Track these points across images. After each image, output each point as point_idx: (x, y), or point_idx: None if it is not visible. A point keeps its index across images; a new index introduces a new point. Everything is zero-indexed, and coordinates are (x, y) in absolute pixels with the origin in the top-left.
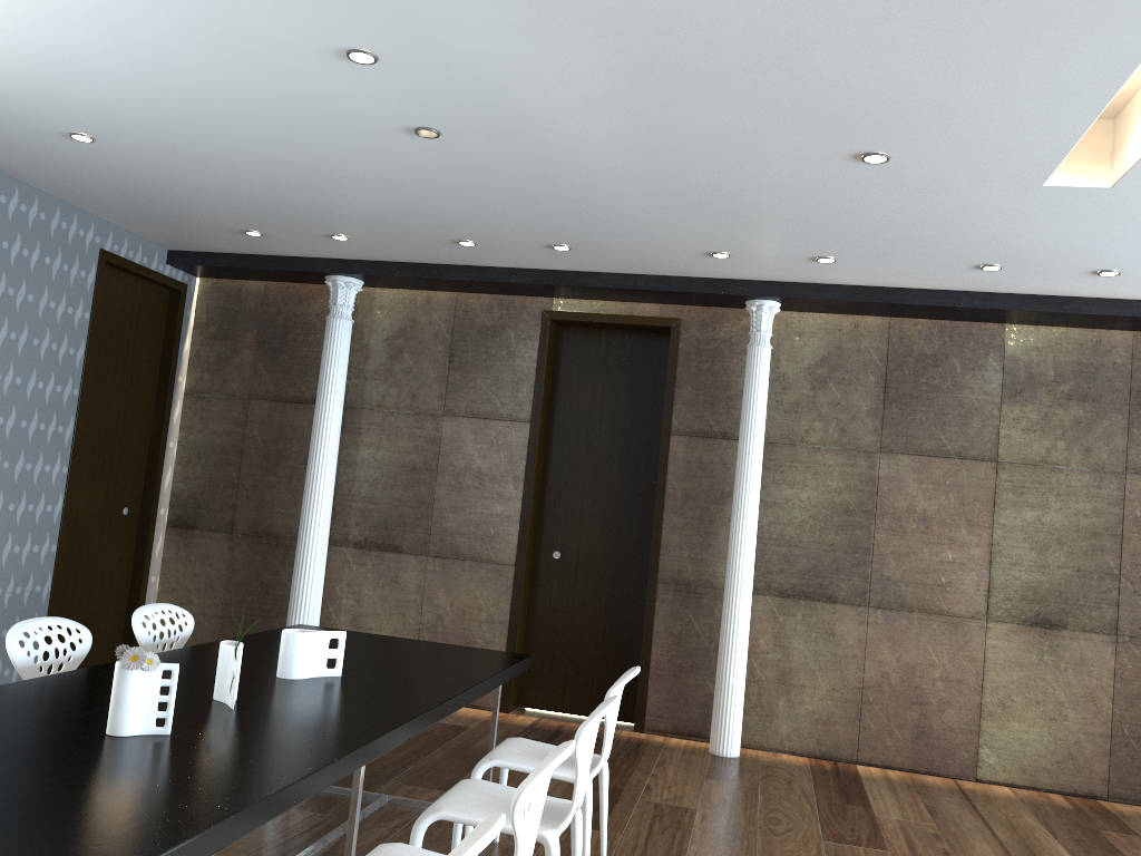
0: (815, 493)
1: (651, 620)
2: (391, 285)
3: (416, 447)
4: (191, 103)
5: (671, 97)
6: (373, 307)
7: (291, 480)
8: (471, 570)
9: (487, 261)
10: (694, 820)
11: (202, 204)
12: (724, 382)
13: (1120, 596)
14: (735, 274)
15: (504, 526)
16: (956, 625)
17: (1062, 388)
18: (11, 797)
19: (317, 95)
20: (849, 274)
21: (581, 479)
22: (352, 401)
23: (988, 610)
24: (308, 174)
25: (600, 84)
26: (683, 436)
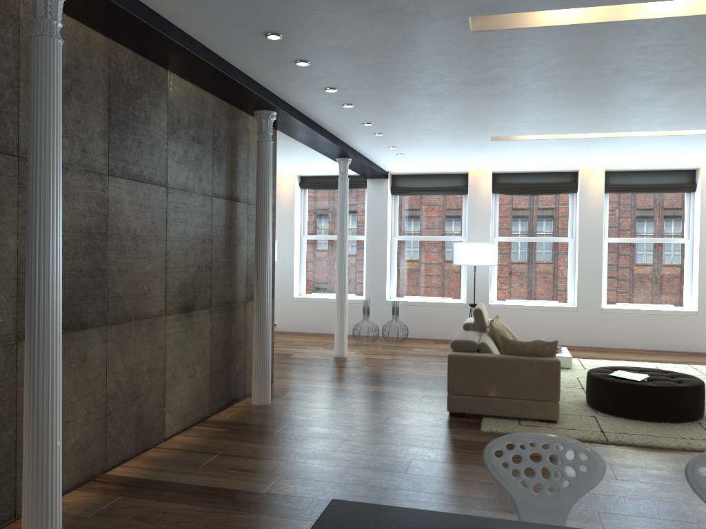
0: (67, 217)
1: None
2: None
3: None
4: None
5: None
6: None
7: None
8: None
9: None
10: None
11: None
12: None
13: (212, 281)
14: None
15: None
16: (153, 324)
17: (191, 131)
18: None
19: None
20: None
21: None
22: None
23: (166, 307)
24: None
25: None
26: None
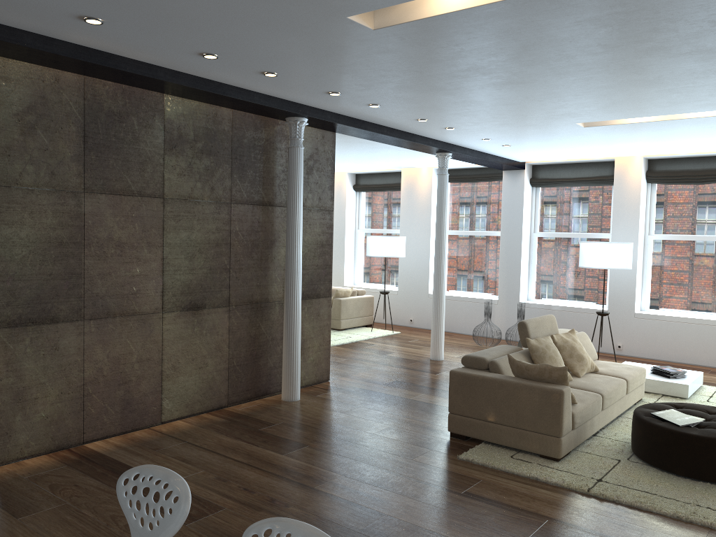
0: (33, 230)
1: None
2: None
3: None
4: None
5: None
6: None
7: None
8: None
9: None
10: None
11: None
12: None
13: (230, 282)
14: None
15: None
16: (145, 320)
17: (198, 145)
18: None
19: None
20: (91, 36)
21: None
22: None
23: (164, 305)
24: None
25: None
26: None
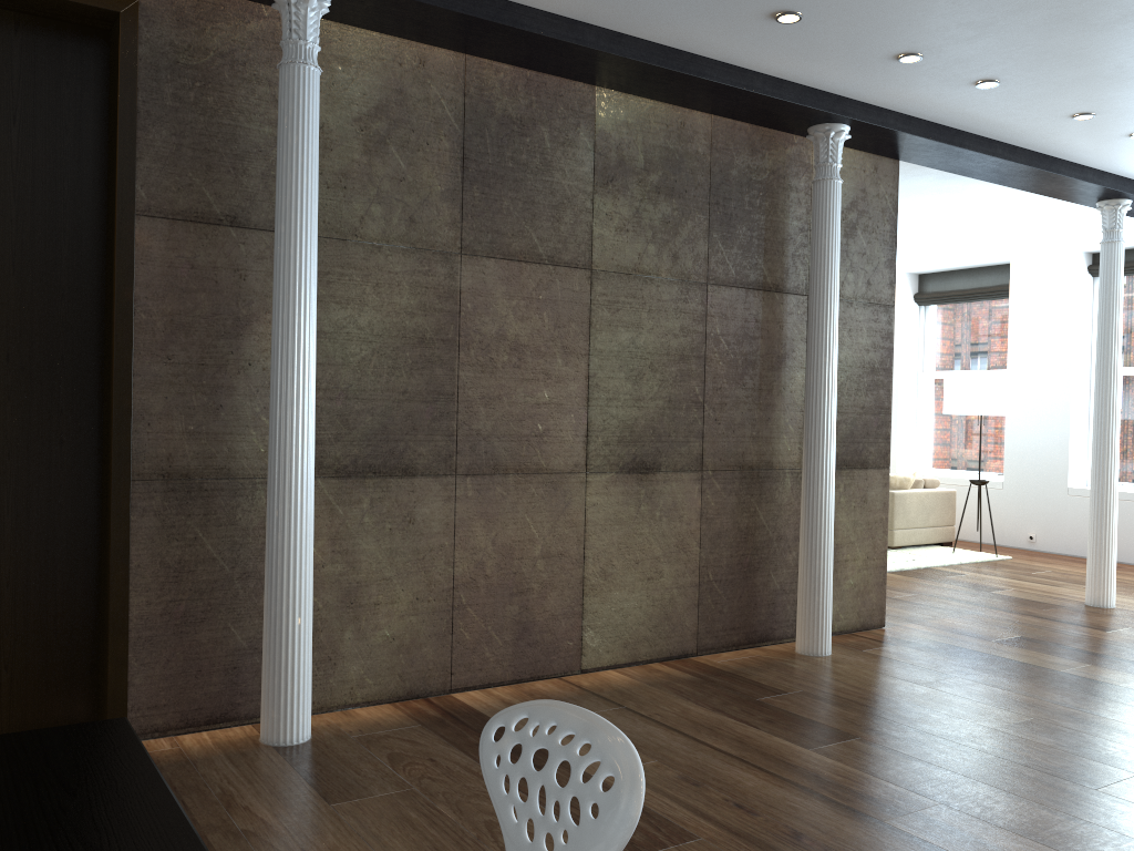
0: (378, 315)
1: (125, 548)
2: None
3: None
4: None
5: None
6: None
7: None
8: None
9: None
10: None
11: None
12: (227, 129)
13: (705, 427)
14: None
15: None
16: (556, 485)
17: (652, 178)
18: None
19: None
20: None
21: None
22: None
23: (588, 460)
24: None
25: None
26: (159, 219)
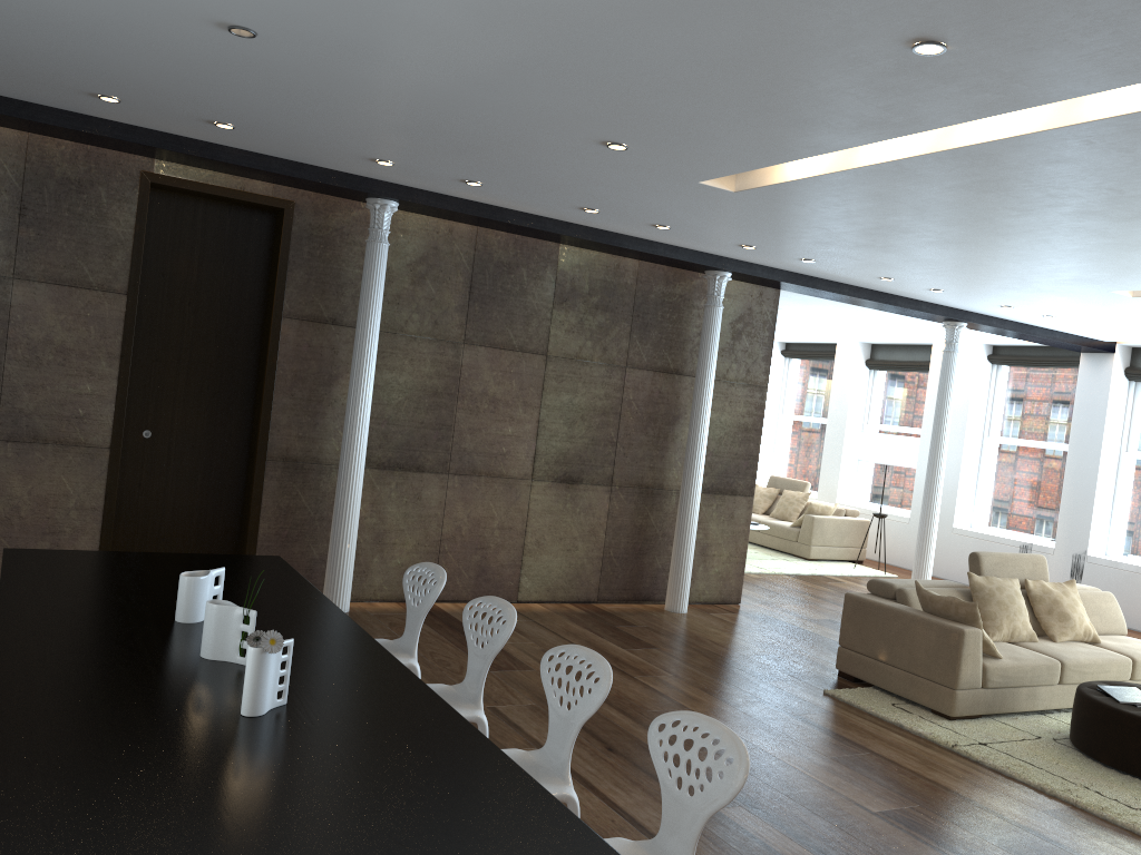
0: (411, 377)
1: (260, 496)
2: None
3: None
4: None
5: (527, 81)
6: None
7: None
8: (56, 454)
9: (105, 114)
10: None
11: None
12: (335, 270)
13: (616, 458)
14: (374, 175)
15: (96, 407)
16: (511, 485)
17: (593, 300)
18: (361, 789)
19: None
20: (476, 194)
21: (175, 356)
22: None
23: (534, 472)
24: (1, 10)
25: (483, 58)
26: (294, 319)
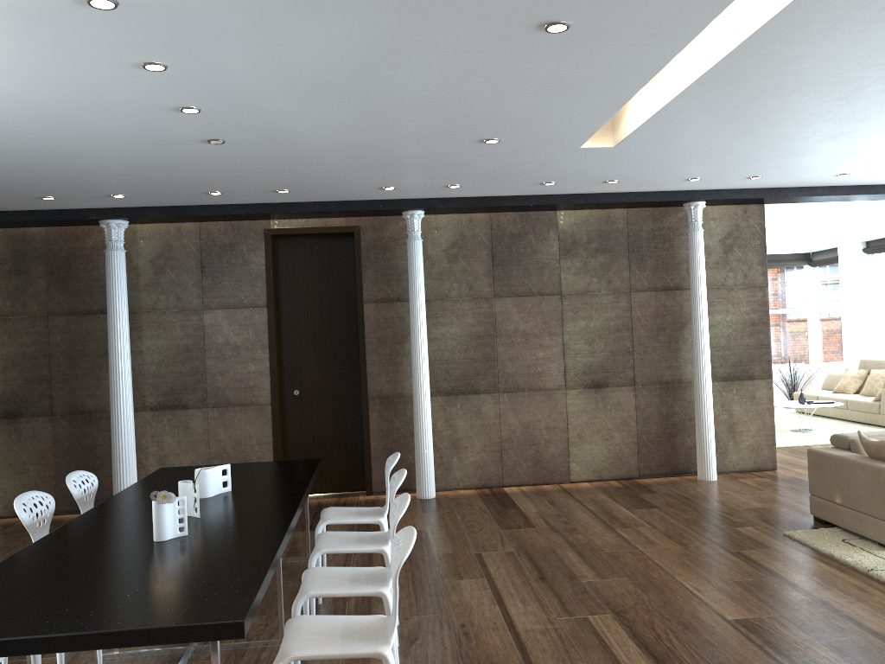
0: (459, 328)
1: (367, 424)
2: (150, 222)
3: (186, 334)
4: (48, 134)
5: (381, 121)
6: (137, 238)
7: (93, 371)
8: (241, 412)
9: (226, 201)
10: (428, 535)
11: (16, 184)
12: (394, 265)
13: (634, 363)
14: (396, 197)
15: (259, 379)
16: (549, 395)
17: (592, 246)
18: (159, 573)
19: (147, 127)
20: (467, 192)
21: (305, 340)
22: (132, 308)
23: (566, 383)
24: (114, 165)
25: (339, 117)
26: (372, 303)
